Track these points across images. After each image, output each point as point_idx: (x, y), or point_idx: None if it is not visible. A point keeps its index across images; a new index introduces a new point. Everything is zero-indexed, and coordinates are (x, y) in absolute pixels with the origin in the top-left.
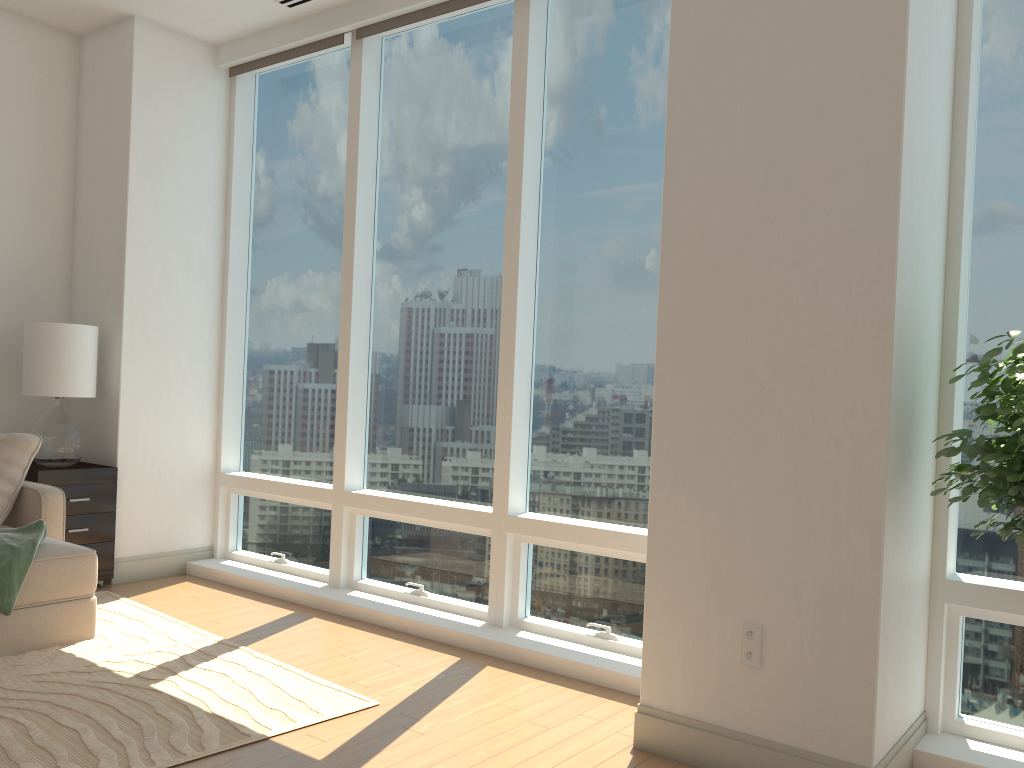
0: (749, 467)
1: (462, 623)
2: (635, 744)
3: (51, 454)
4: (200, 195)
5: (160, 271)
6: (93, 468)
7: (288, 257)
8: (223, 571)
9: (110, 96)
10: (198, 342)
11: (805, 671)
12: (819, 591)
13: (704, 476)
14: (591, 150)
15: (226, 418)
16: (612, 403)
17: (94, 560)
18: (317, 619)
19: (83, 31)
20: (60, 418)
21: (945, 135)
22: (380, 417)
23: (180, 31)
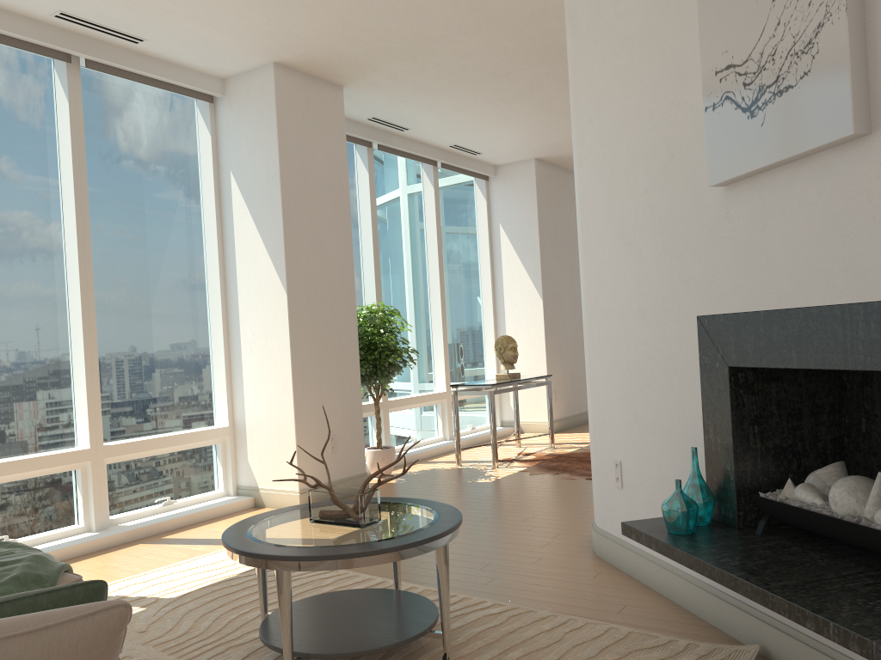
0: (325, 371)
1: (87, 536)
2: None
3: None
4: None
5: None
6: None
7: None
8: None
9: None
10: None
11: (348, 446)
12: (348, 414)
13: (312, 378)
14: (115, 191)
15: None
16: (147, 358)
17: None
18: None
19: None
20: None
21: None
22: None
23: None
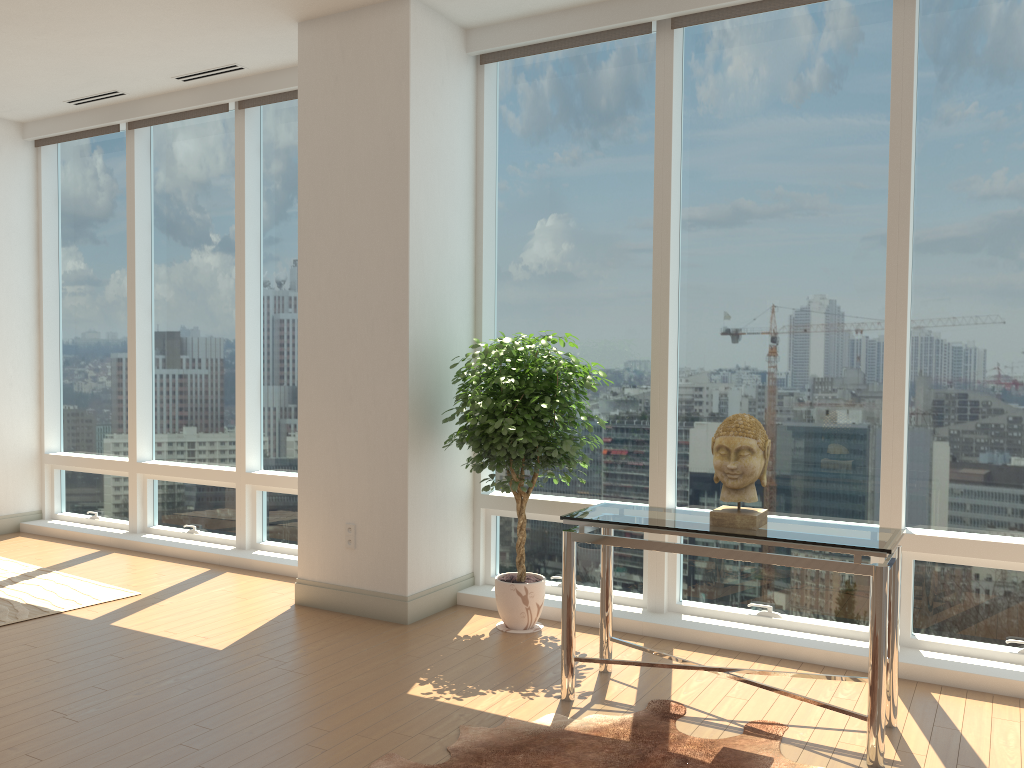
0: (346, 433)
1: (218, 548)
2: (296, 602)
3: None
4: (16, 240)
5: None
6: None
7: (90, 287)
8: (48, 527)
9: None
10: (20, 354)
11: (376, 547)
12: (380, 501)
13: (325, 439)
14: (291, 220)
15: (47, 411)
16: None
17: None
18: (116, 553)
19: None
20: None
21: (466, 232)
22: (162, 407)
23: None
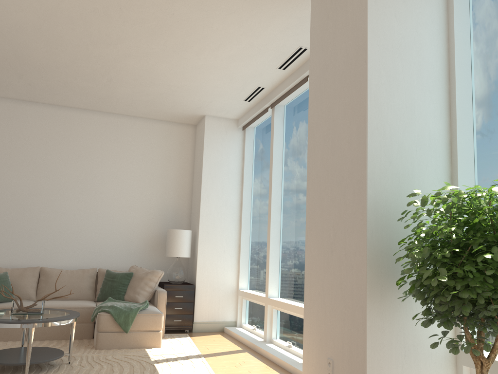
0: (328, 280)
1: (295, 360)
2: None
3: (172, 278)
4: (231, 177)
5: (214, 208)
6: (185, 284)
7: (260, 198)
8: (232, 331)
9: (200, 145)
10: (230, 235)
11: None
12: (348, 343)
13: (317, 285)
14: None
15: (241, 266)
16: None
17: (161, 317)
18: (246, 353)
19: (195, 123)
20: (176, 265)
21: (438, 110)
22: (283, 265)
23: (223, 117)
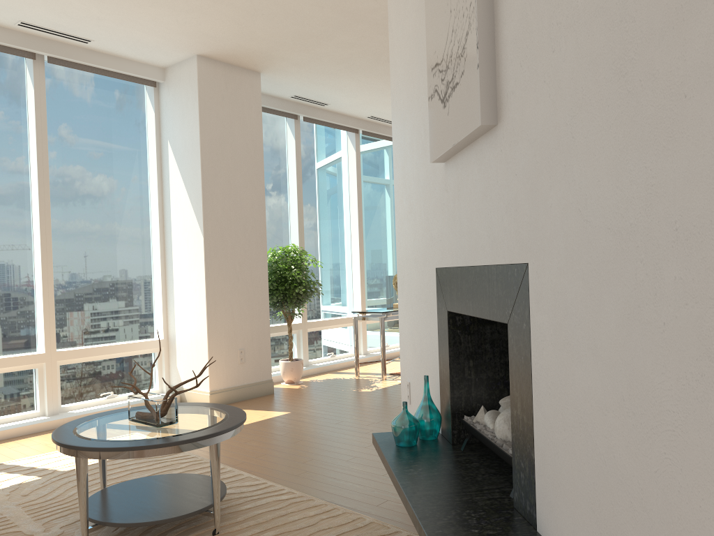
0: (236, 298)
1: (39, 420)
2: None
3: None
4: None
5: None
6: None
7: None
8: None
9: None
10: None
11: (255, 358)
12: (257, 333)
13: (224, 304)
14: (74, 156)
15: None
16: (98, 285)
17: None
18: None
19: None
20: None
21: None
22: None
23: None
